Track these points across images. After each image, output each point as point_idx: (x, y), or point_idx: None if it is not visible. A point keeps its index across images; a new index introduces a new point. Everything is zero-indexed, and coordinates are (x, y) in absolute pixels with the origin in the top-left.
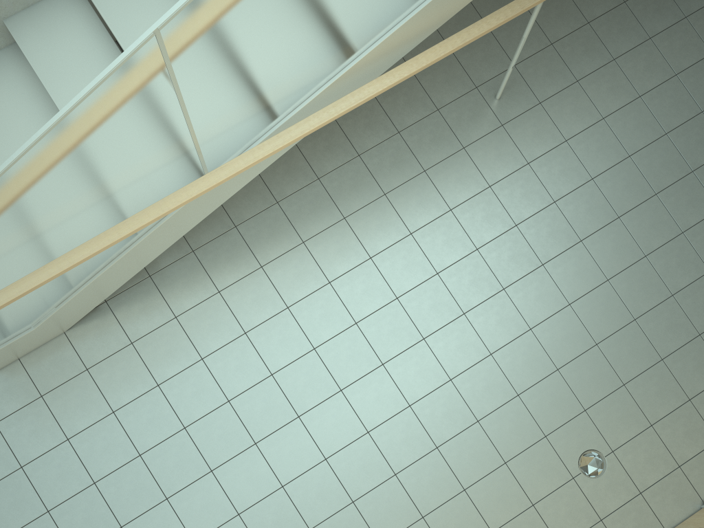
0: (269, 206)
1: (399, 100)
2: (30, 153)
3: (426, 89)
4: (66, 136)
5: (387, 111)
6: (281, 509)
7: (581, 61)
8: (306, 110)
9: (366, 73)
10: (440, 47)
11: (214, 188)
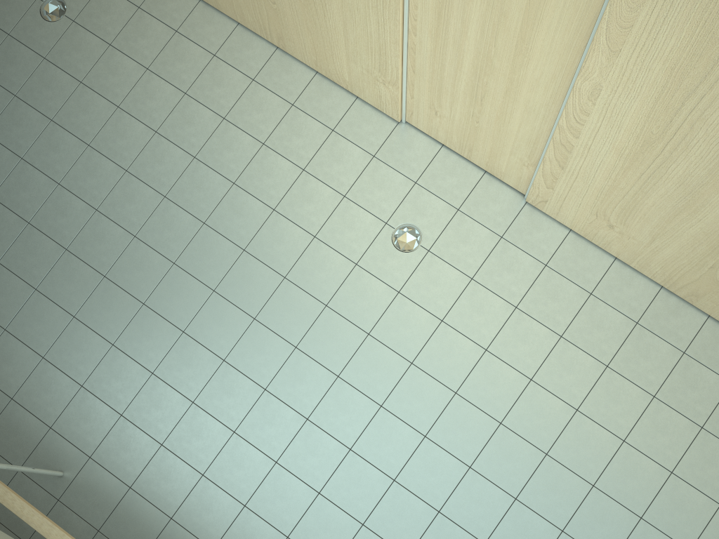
0: None
1: None
2: None
3: None
4: None
5: None
6: (585, 522)
7: None
8: None
9: None
10: None
11: None
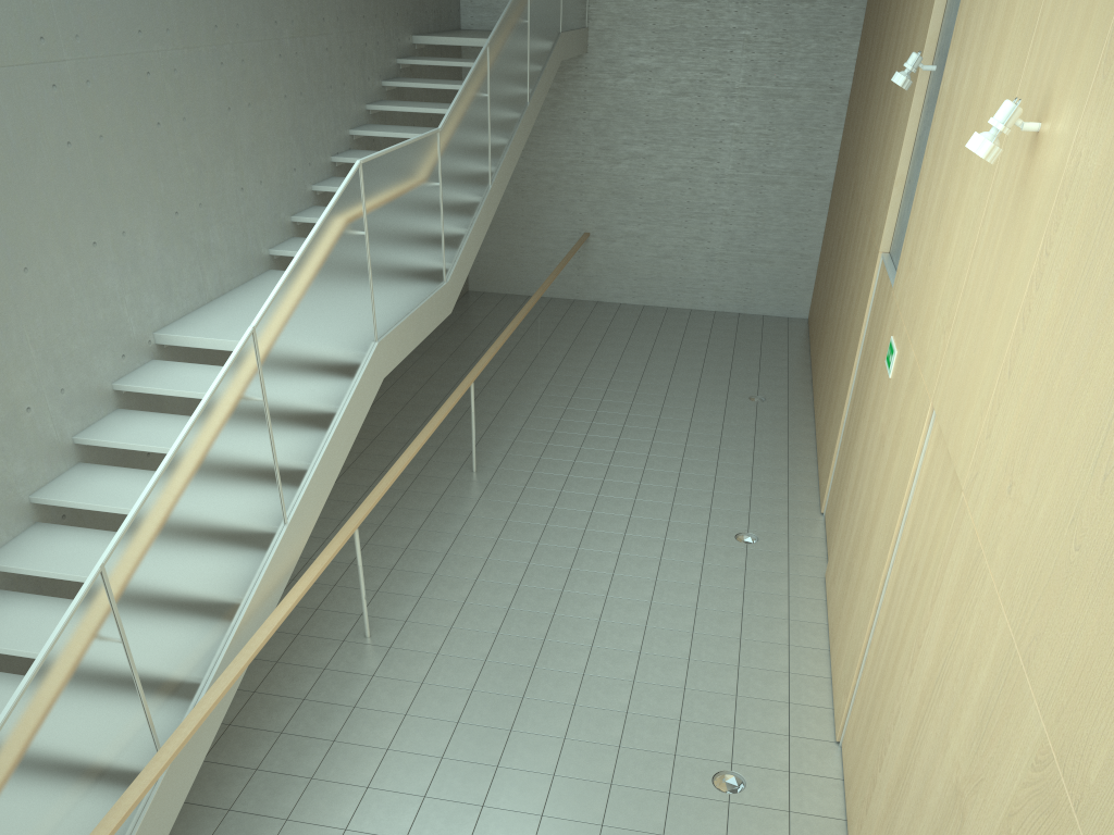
0: (223, 817)
1: (283, 681)
2: (10, 720)
3: (301, 663)
4: (40, 695)
5: (279, 693)
6: None
7: (411, 586)
8: (227, 660)
9: (260, 616)
10: (307, 575)
11: (172, 776)
